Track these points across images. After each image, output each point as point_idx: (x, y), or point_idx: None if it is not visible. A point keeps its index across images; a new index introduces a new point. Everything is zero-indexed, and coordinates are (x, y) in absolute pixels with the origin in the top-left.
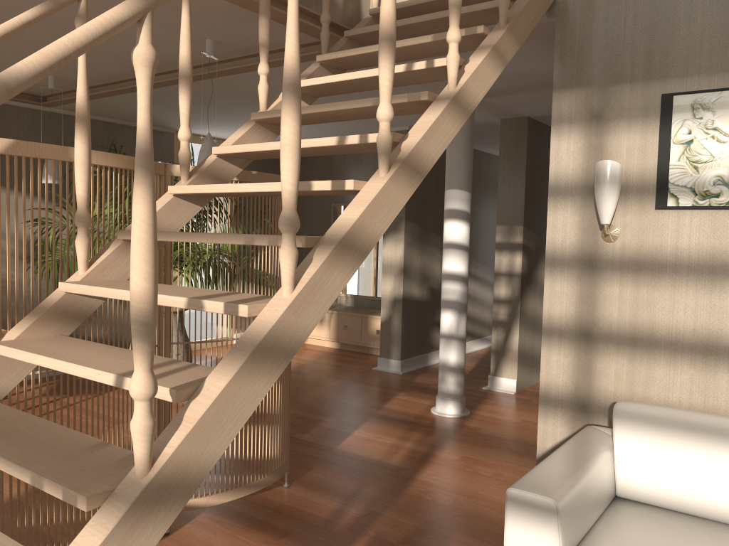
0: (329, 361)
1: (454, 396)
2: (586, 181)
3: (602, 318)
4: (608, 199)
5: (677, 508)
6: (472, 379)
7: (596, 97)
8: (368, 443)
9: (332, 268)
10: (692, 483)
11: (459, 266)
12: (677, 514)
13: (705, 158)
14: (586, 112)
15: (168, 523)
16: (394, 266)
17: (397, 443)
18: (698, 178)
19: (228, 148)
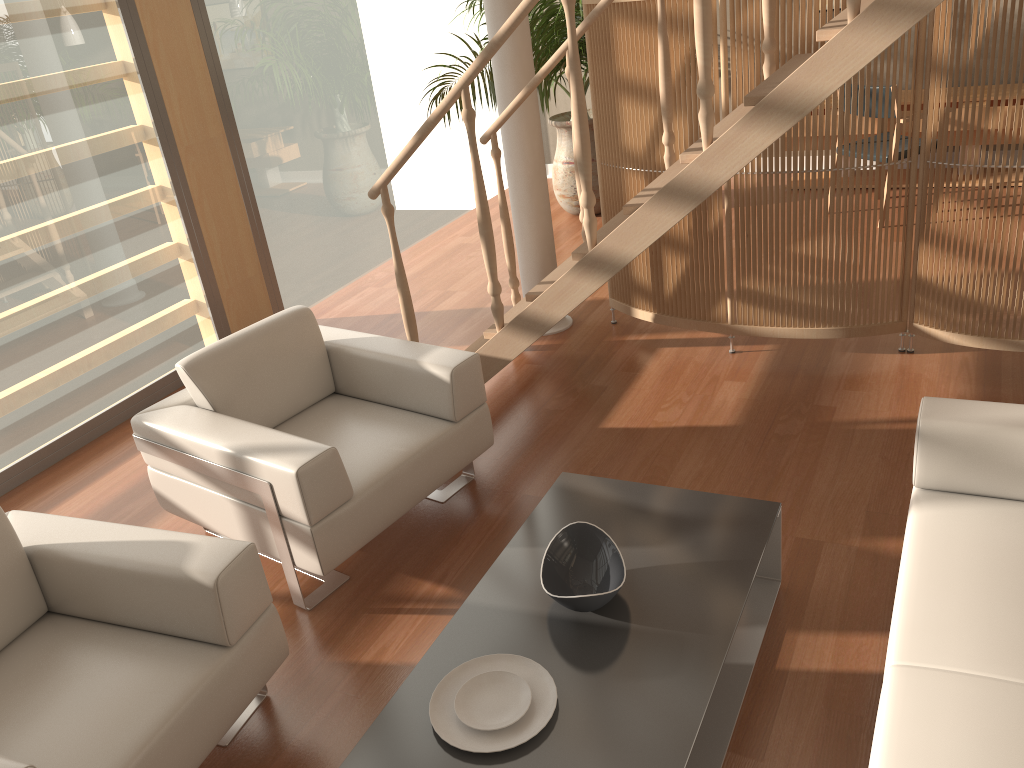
0: None
1: None
2: None
3: None
4: None
5: None
6: None
7: None
8: None
9: (748, 129)
10: None
11: None
12: None
13: None
14: None
15: (601, 282)
16: None
17: None
18: None
19: None
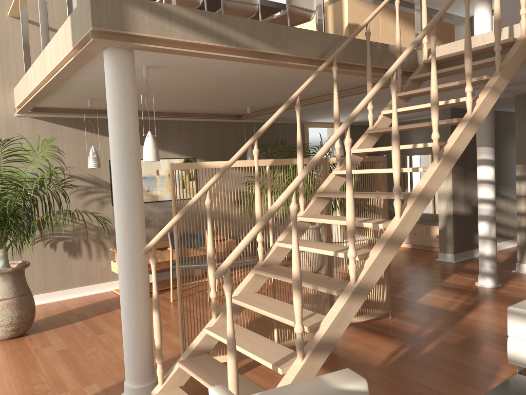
0: (405, 255)
1: (490, 274)
2: None
3: None
4: None
5: None
6: (505, 266)
7: None
8: (435, 299)
9: (415, 207)
10: None
11: (488, 194)
12: None
13: None
14: None
15: (362, 302)
16: (445, 194)
17: (453, 300)
18: None
19: (357, 150)
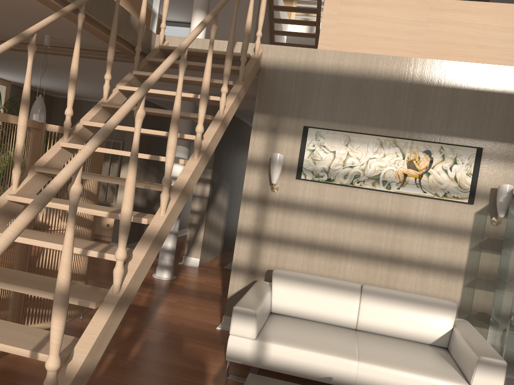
0: None
1: (168, 267)
2: (266, 160)
3: (267, 229)
4: (276, 172)
5: (296, 316)
6: None
7: (274, 120)
8: None
9: (178, 202)
10: (303, 304)
11: None
12: (296, 318)
13: (318, 158)
14: (269, 127)
15: (123, 314)
16: None
17: (139, 294)
18: (315, 167)
19: (93, 123)
